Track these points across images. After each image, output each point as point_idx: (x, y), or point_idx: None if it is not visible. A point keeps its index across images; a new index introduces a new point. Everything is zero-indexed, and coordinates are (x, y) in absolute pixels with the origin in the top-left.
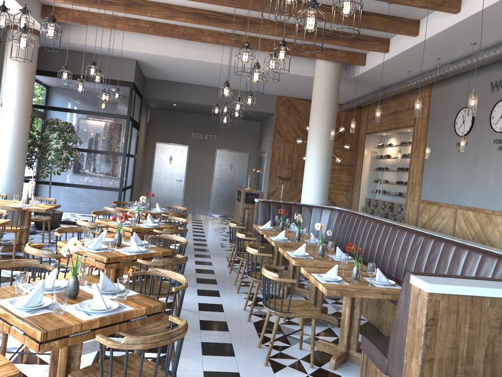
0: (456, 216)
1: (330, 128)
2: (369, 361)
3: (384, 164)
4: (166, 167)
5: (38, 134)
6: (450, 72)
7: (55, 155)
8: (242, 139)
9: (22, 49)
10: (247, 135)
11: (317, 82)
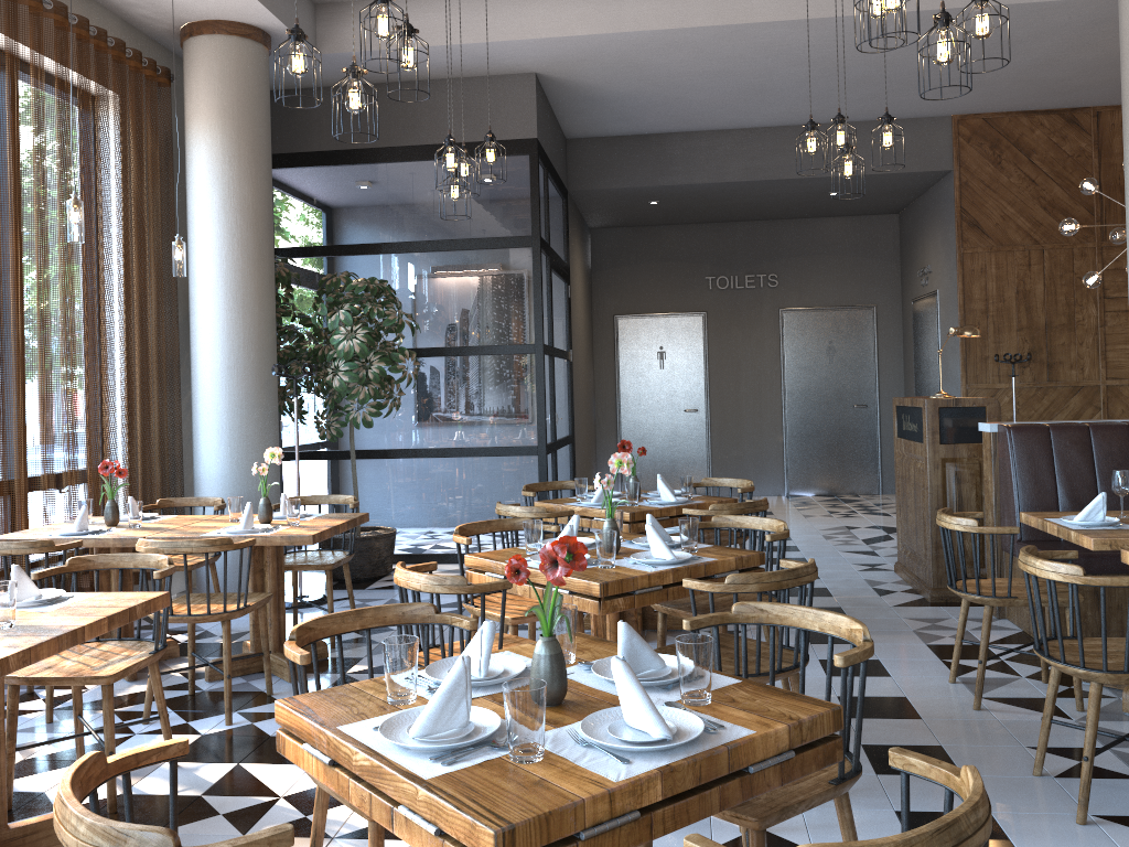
0: None
1: None
2: None
3: None
4: (653, 378)
5: (303, 323)
6: None
7: (348, 371)
8: (852, 271)
9: (225, 86)
10: (865, 258)
11: None
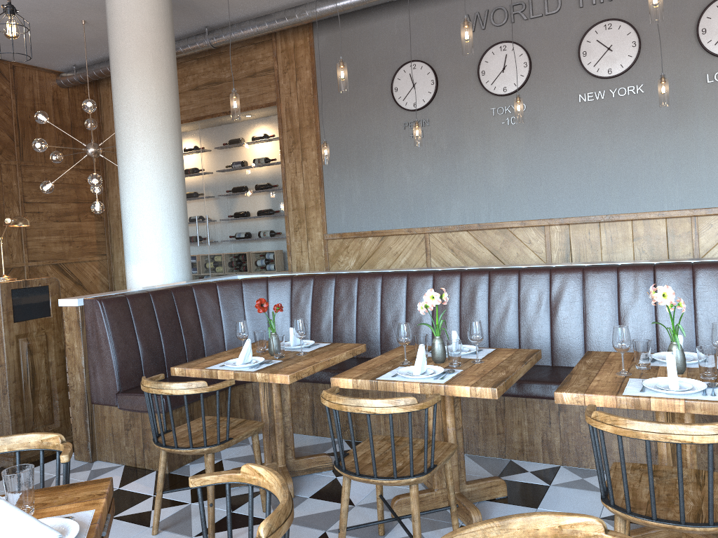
0: (430, 246)
1: (176, 102)
2: None
3: (200, 186)
4: None
5: None
6: None
7: None
8: None
9: None
10: None
11: None
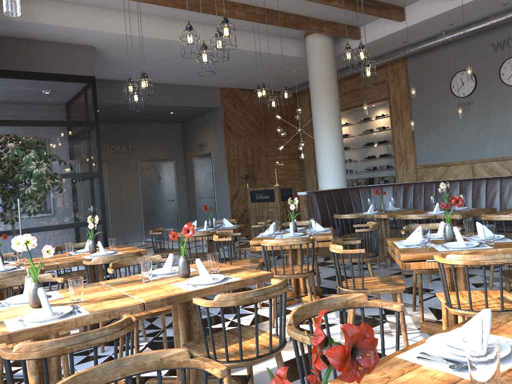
0: (474, 170)
1: (338, 107)
2: None
3: (348, 143)
4: None
5: None
6: (460, 37)
7: (37, 185)
8: (165, 145)
9: None
10: (170, 140)
11: (317, 59)
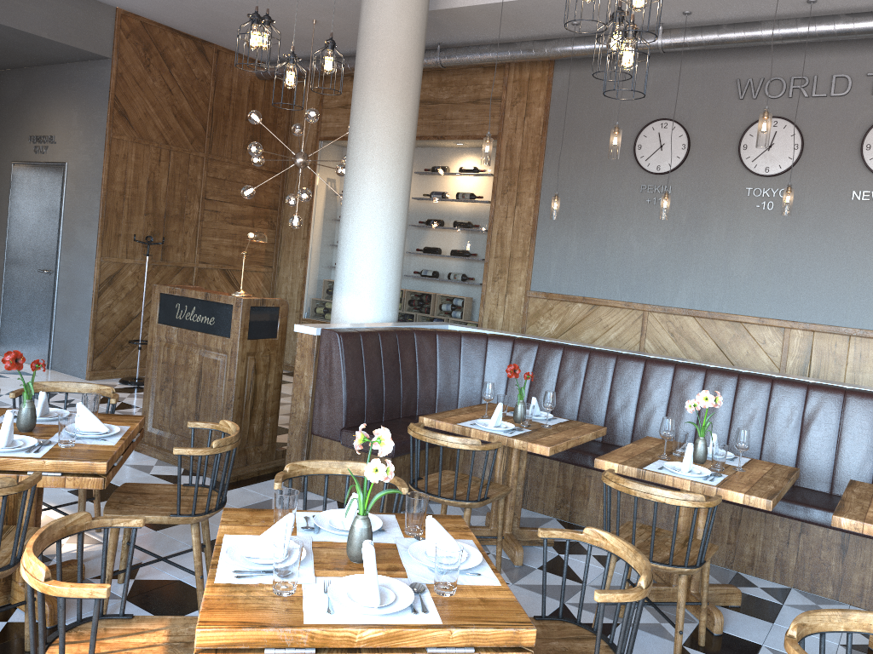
0: (647, 326)
1: (415, 131)
2: None
3: None
4: None
5: None
6: (693, 47)
7: None
8: None
9: None
10: None
11: (390, 4)
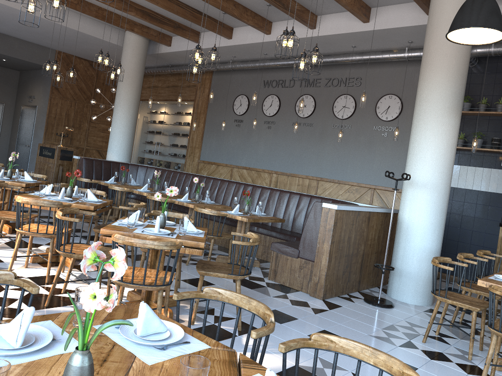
0: (232, 173)
1: (138, 96)
2: (279, 255)
3: (161, 129)
4: None
5: None
6: (240, 68)
7: None
8: None
9: None
10: (4, 84)
11: (129, 52)
